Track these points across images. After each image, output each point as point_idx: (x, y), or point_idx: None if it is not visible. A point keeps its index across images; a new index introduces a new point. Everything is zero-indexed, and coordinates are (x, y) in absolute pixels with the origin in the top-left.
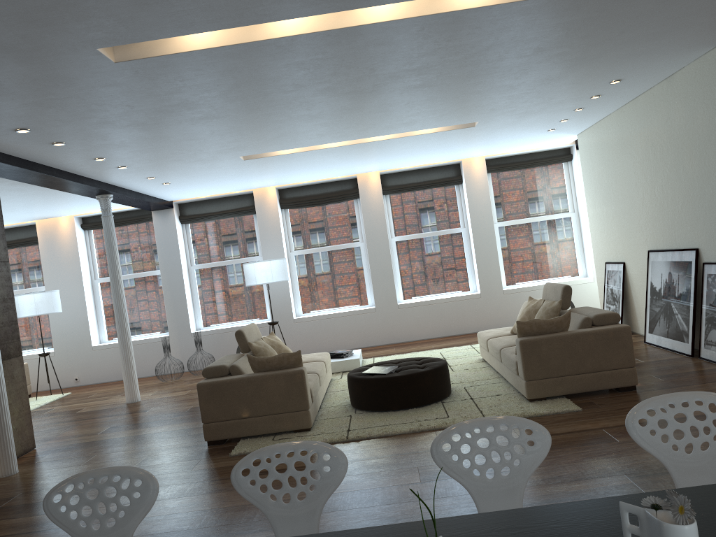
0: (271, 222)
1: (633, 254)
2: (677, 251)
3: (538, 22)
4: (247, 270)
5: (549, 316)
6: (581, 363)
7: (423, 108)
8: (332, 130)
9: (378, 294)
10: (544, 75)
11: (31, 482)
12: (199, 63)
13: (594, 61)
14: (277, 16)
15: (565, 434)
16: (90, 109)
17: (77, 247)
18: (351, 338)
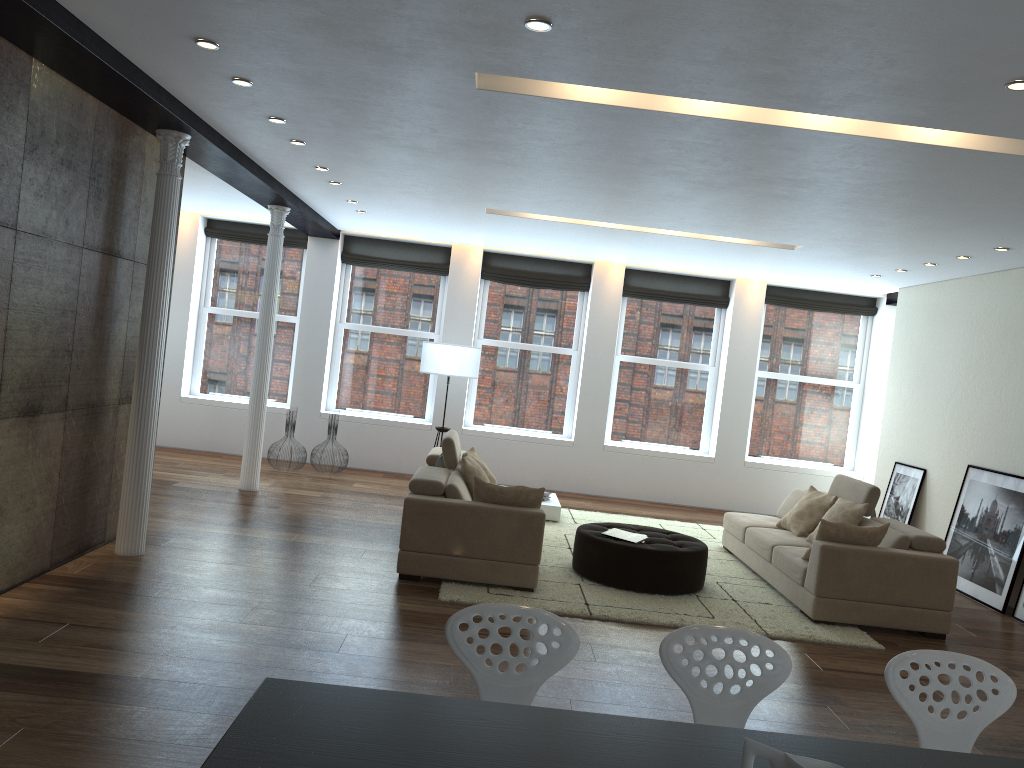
0: (466, 293)
1: (942, 463)
2: (1013, 477)
3: (981, 174)
4: (428, 352)
5: (847, 520)
6: (889, 591)
7: (758, 217)
8: (628, 211)
9: (582, 425)
10: (931, 222)
11: (174, 572)
12: (568, 113)
13: (1000, 224)
14: (711, 96)
15: (875, 676)
16: (384, 121)
17: (195, 258)
18: (531, 473)
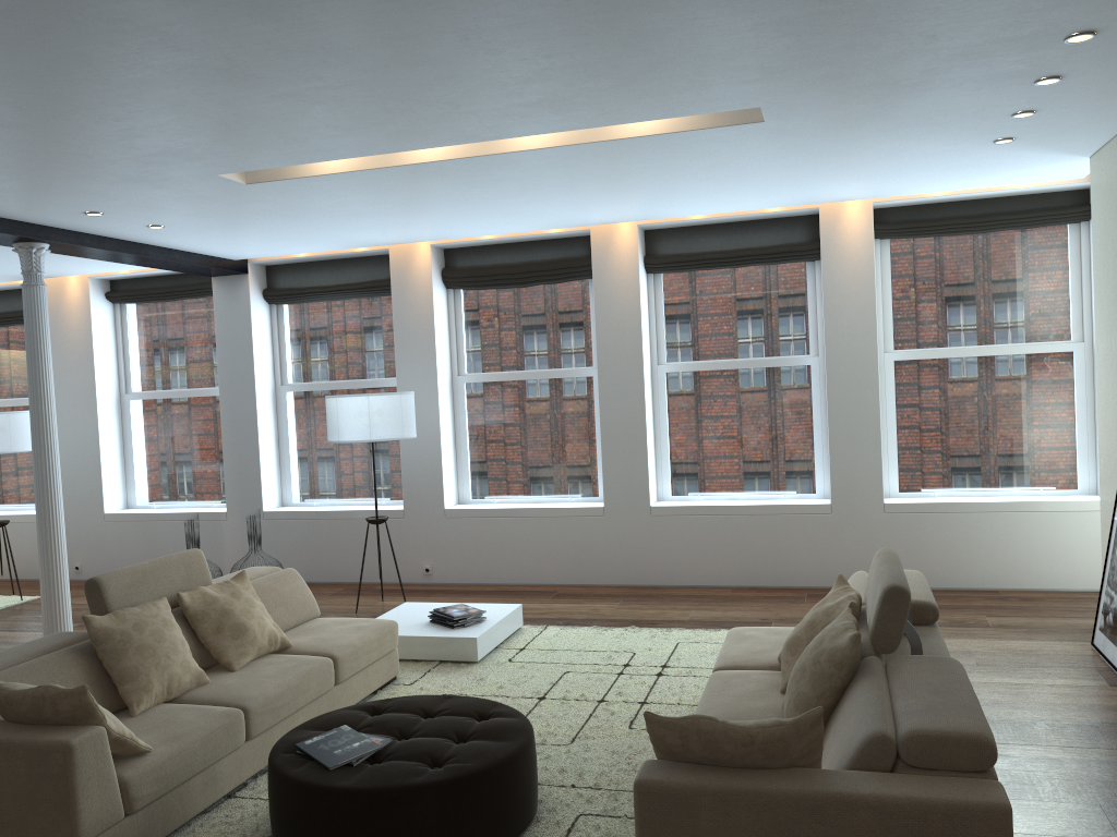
0: (418, 313)
1: None
2: None
3: None
4: (327, 411)
5: (819, 673)
6: None
7: (534, 55)
8: (353, 115)
9: (612, 481)
10: None
11: None
12: None
13: None
14: None
15: None
16: None
17: (91, 334)
18: (551, 562)
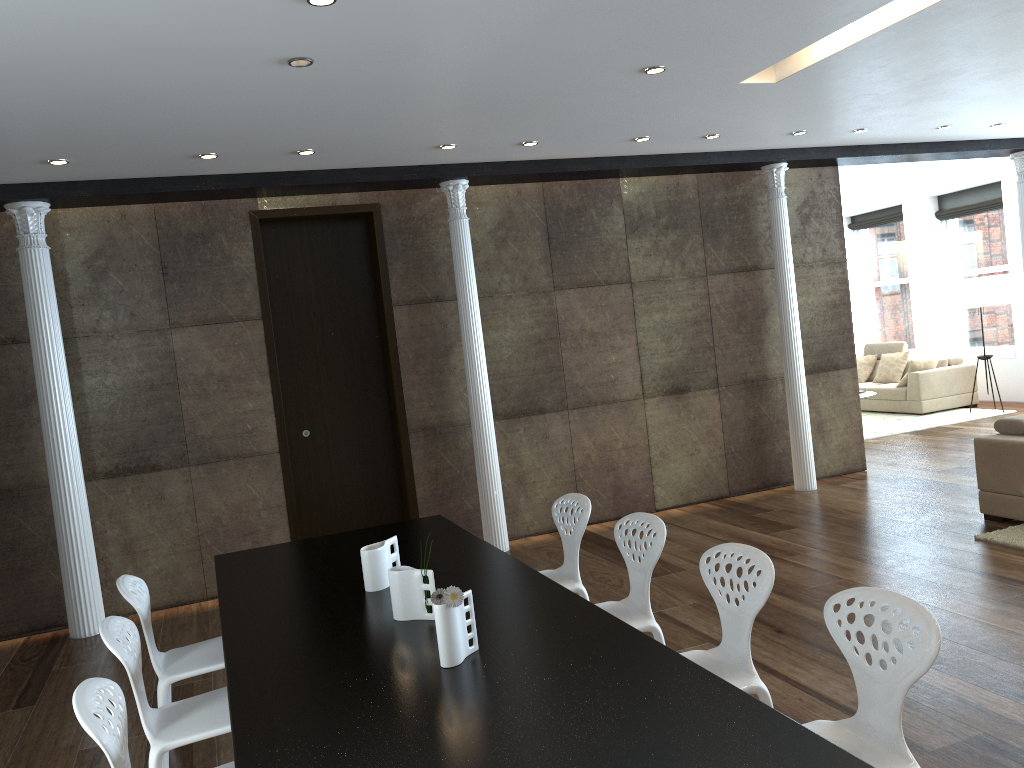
0: None
1: None
2: None
3: None
4: None
5: None
6: None
7: None
8: None
9: None
10: None
11: (804, 502)
12: (866, 54)
13: None
14: (866, 8)
15: None
16: (830, 107)
17: None
18: None
